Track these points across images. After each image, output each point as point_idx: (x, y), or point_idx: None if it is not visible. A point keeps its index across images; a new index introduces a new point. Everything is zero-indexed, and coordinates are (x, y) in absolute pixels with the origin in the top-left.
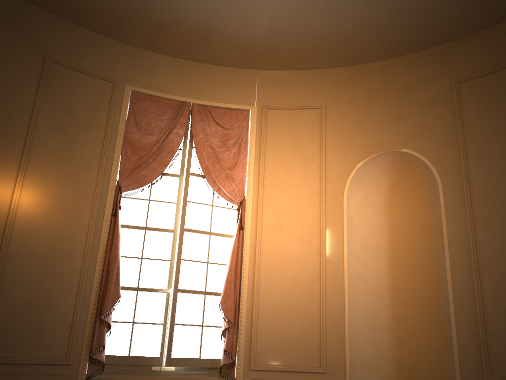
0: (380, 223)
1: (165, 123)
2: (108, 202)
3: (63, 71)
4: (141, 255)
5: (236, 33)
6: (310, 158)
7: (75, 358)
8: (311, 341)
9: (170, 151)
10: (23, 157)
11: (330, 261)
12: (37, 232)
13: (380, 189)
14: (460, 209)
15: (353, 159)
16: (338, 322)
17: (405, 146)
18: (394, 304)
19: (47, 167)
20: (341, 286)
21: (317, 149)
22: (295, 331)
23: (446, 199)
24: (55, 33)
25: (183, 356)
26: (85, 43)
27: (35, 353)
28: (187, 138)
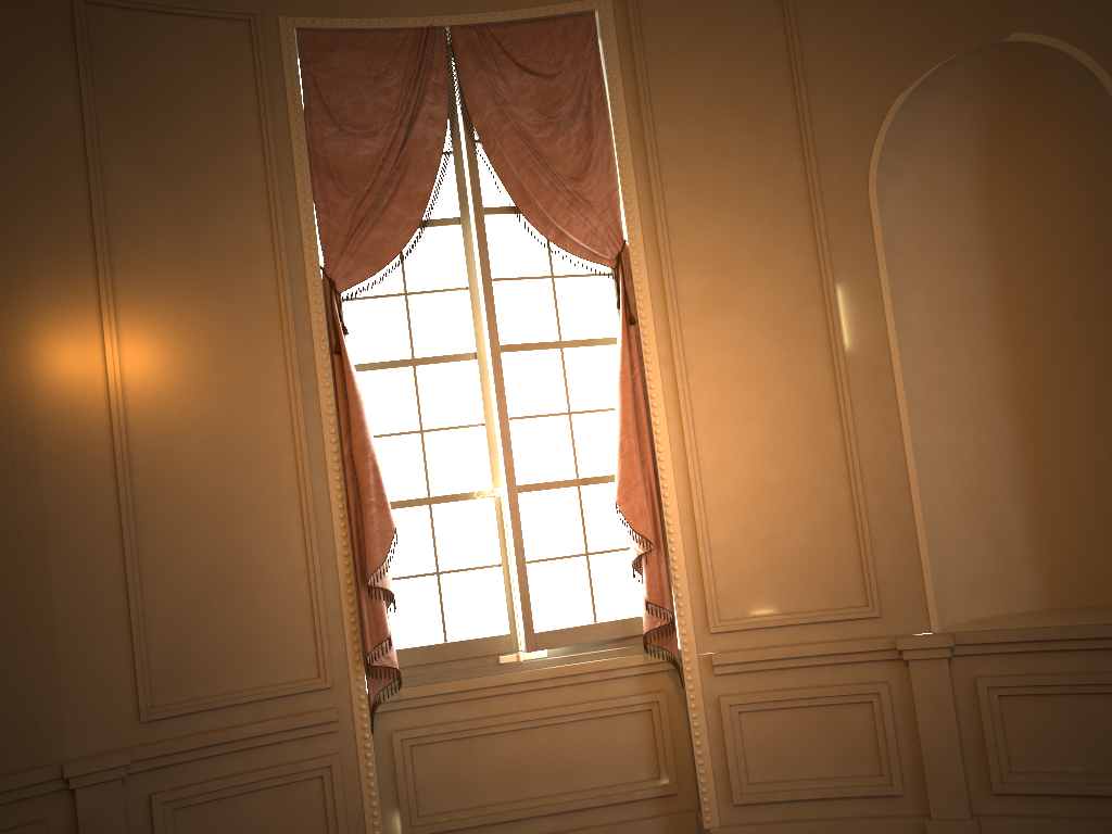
0: (968, 240)
1: (397, 96)
2: (316, 322)
3: (122, 21)
4: (419, 424)
5: None
6: (769, 109)
7: (338, 672)
8: (837, 552)
9: (424, 166)
10: (99, 263)
11: (857, 362)
12: (182, 428)
13: (959, 152)
14: None
15: (880, 90)
16: (896, 502)
17: (1018, 24)
18: (1025, 431)
19: (158, 275)
20: (891, 417)
21: (785, 81)
22: (797, 535)
23: None
24: None
25: (560, 625)
26: None
27: (254, 678)
28: (457, 122)
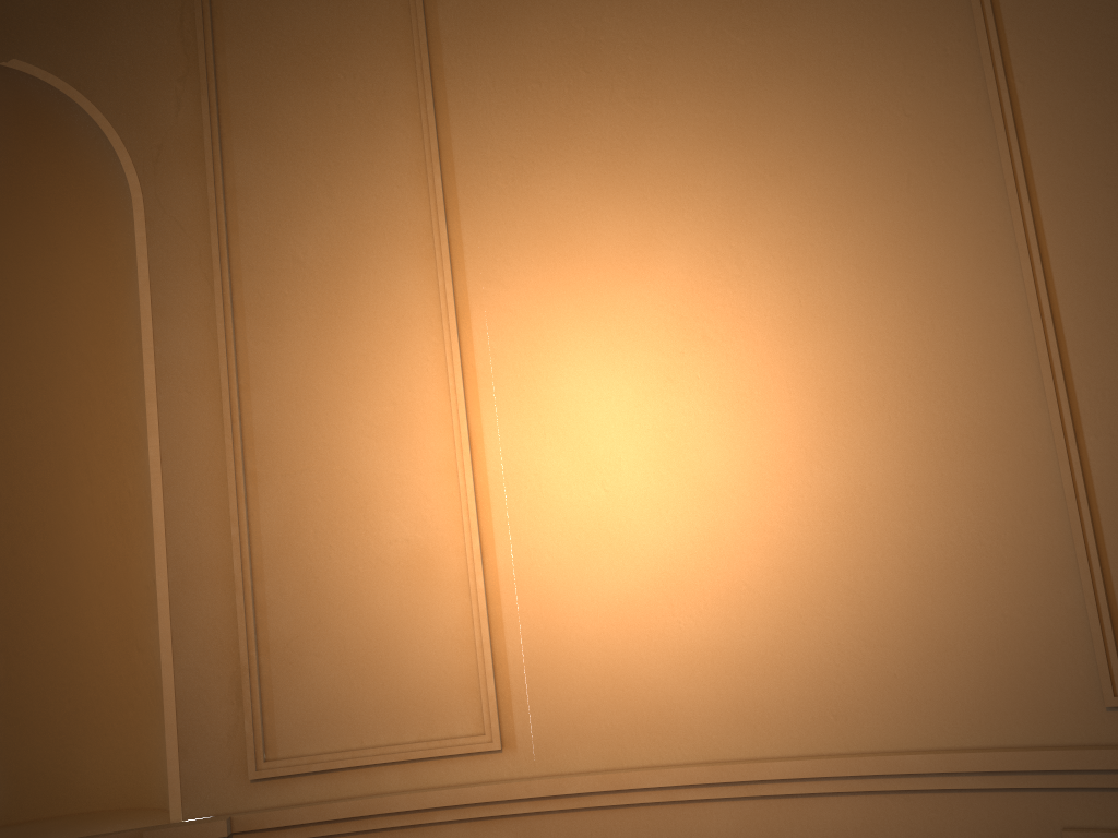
0: None
1: None
2: None
3: None
4: None
5: None
6: None
7: None
8: None
9: None
10: None
11: None
12: None
13: None
14: (197, 276)
15: None
16: None
17: (23, 52)
18: None
19: None
20: None
21: None
22: None
23: (156, 243)
24: None
25: None
26: None
27: None
28: None
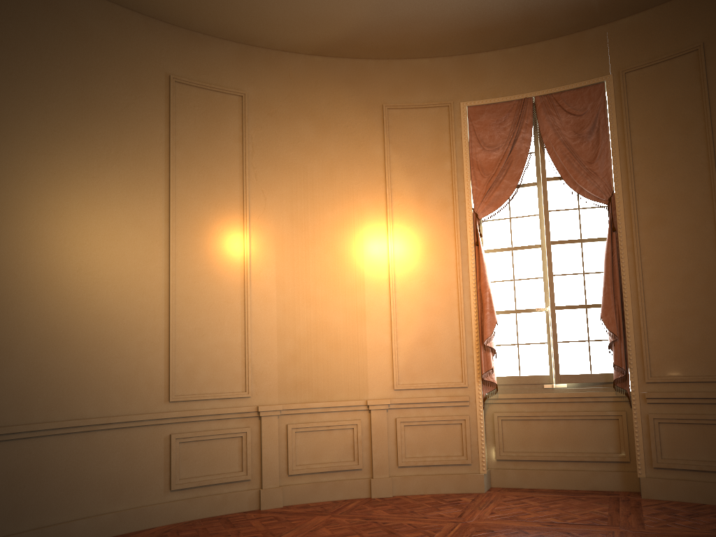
0: None
1: (509, 131)
2: (469, 232)
3: (400, 114)
4: (512, 277)
5: (562, 2)
6: (690, 123)
7: (470, 381)
8: (715, 347)
9: (519, 161)
10: (387, 210)
11: None
12: (414, 275)
13: None
14: None
15: None
16: None
17: None
18: None
19: (408, 214)
20: None
21: (699, 108)
22: (694, 337)
23: None
24: (385, 78)
25: (572, 373)
26: (413, 75)
27: (436, 379)
28: (537, 138)
